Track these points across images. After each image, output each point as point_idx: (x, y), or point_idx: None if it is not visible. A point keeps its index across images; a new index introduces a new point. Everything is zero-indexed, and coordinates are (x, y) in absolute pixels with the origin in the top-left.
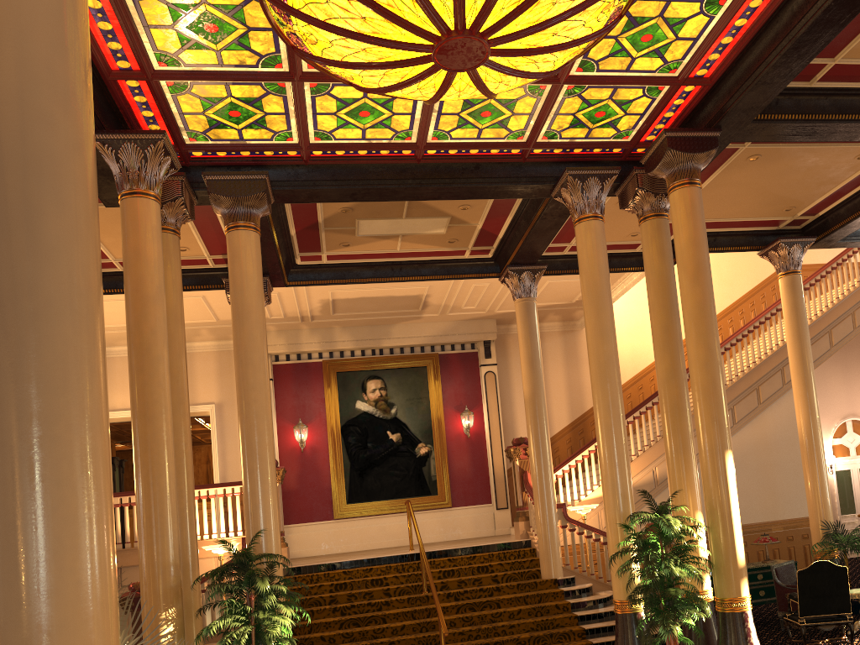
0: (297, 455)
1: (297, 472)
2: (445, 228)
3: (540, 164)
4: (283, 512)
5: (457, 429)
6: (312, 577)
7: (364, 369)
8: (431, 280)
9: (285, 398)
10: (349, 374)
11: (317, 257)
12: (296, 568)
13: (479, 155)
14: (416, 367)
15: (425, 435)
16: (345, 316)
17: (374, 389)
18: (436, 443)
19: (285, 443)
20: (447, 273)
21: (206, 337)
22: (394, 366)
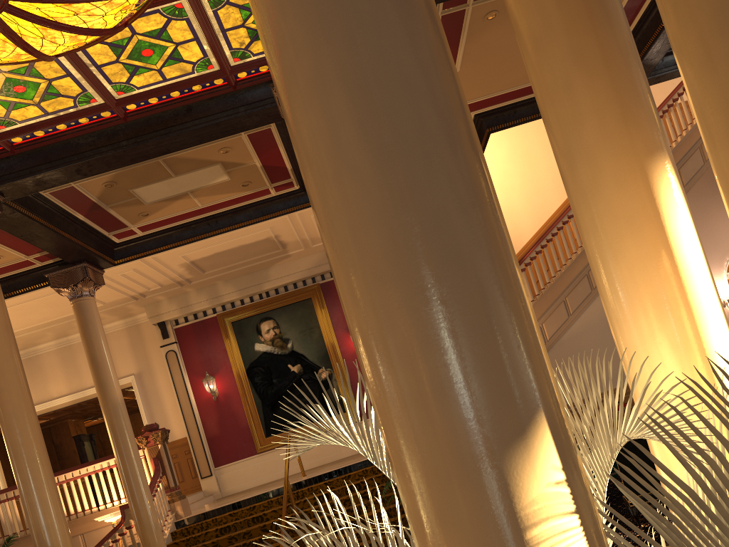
0: (213, 404)
1: (216, 419)
2: (226, 174)
3: (254, 87)
4: (212, 457)
5: (351, 348)
6: (202, 525)
7: (255, 313)
8: (248, 225)
9: (191, 356)
10: (243, 321)
11: (130, 232)
12: (190, 519)
13: (185, 97)
14: (302, 300)
15: (323, 360)
16: (217, 271)
17: (268, 329)
18: (334, 366)
19: (201, 395)
20: (262, 214)
21: (110, 318)
22: (281, 305)
